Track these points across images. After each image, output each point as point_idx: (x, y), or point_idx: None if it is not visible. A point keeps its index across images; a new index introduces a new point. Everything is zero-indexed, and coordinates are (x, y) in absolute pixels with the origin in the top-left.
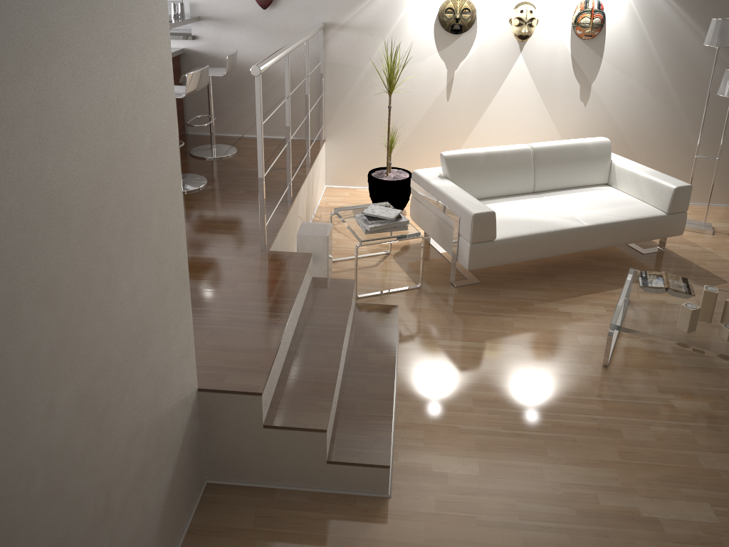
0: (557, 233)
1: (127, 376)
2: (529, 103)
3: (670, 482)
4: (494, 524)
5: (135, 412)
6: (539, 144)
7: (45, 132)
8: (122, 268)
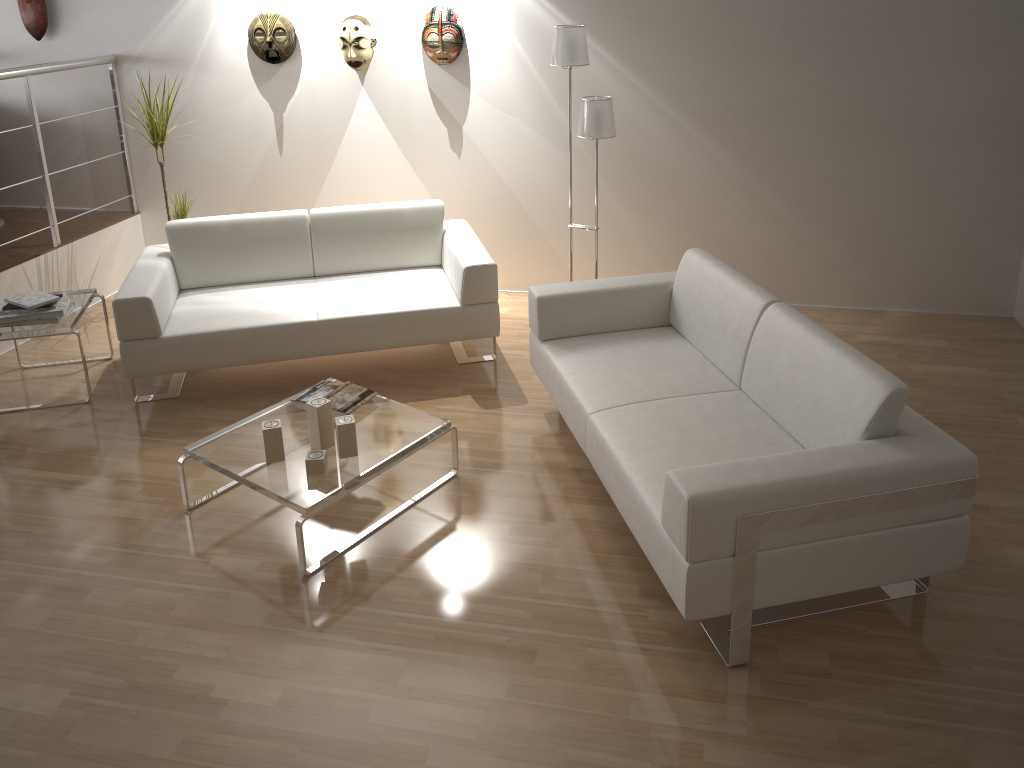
0: (267, 330)
1: None
2: (385, 156)
3: (59, 660)
4: None
5: None
6: (322, 210)
7: None
8: None
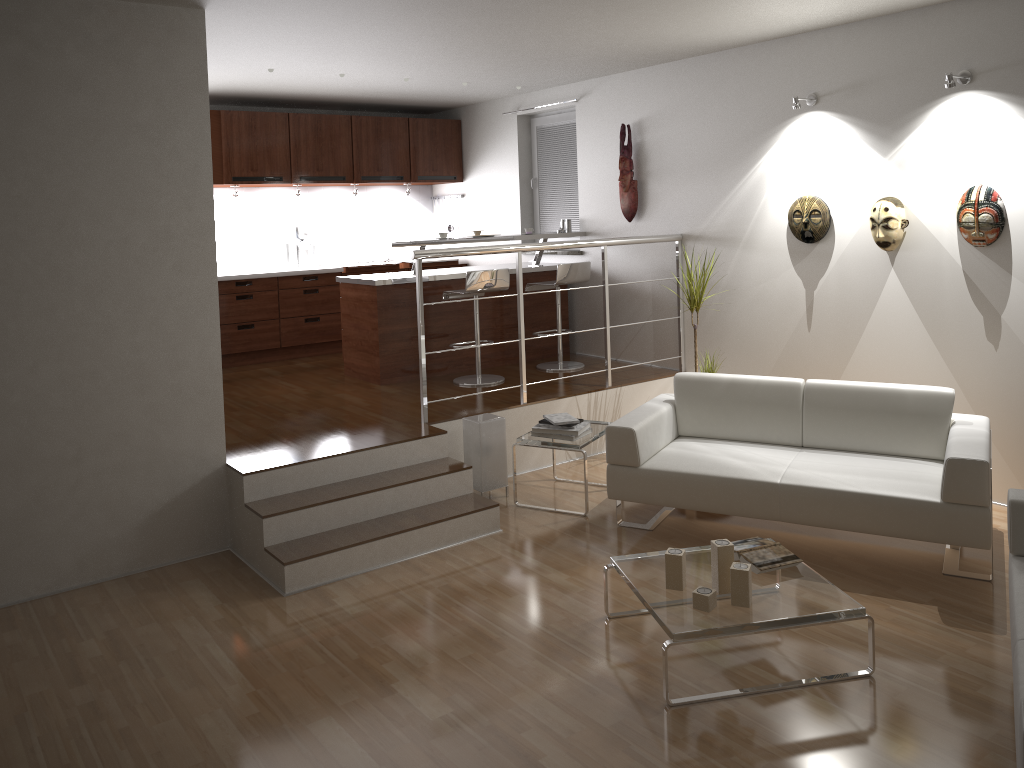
0: (729, 482)
1: (116, 394)
2: (912, 340)
3: (458, 687)
4: (301, 634)
5: (123, 422)
6: (818, 381)
7: (60, 237)
8: (123, 328)
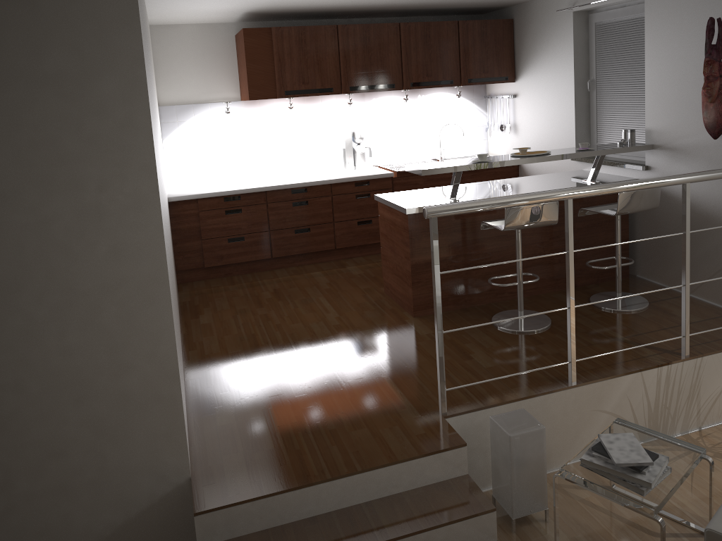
0: None
1: (47, 407)
2: None
3: None
4: None
5: (58, 439)
6: None
7: None
8: (49, 330)
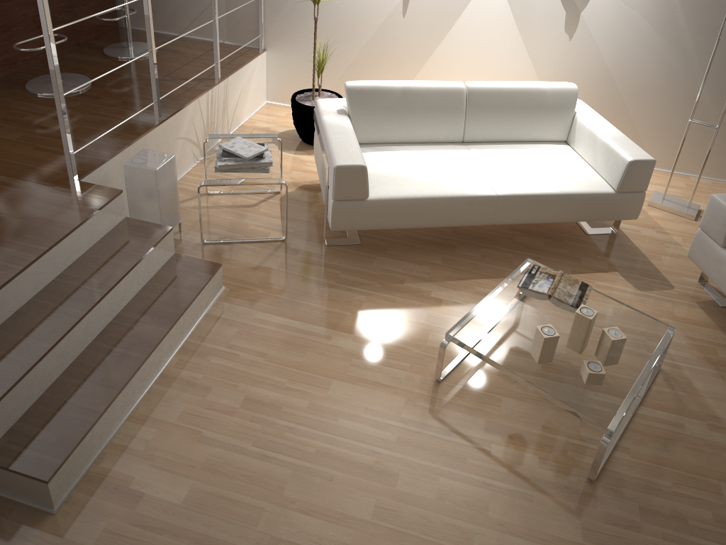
0: (455, 200)
1: None
2: (501, 29)
3: None
4: None
5: None
6: (477, 84)
7: None
8: None
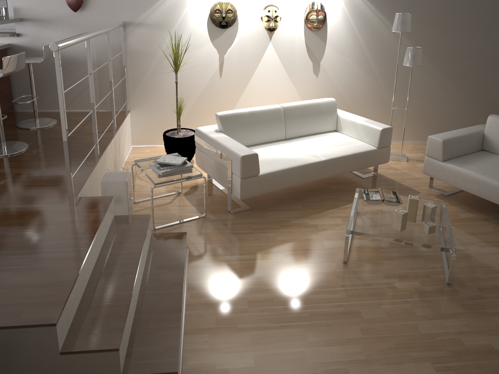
0: (304, 167)
1: None
2: (278, 77)
3: (400, 349)
4: None
5: None
6: (287, 104)
7: None
8: None
